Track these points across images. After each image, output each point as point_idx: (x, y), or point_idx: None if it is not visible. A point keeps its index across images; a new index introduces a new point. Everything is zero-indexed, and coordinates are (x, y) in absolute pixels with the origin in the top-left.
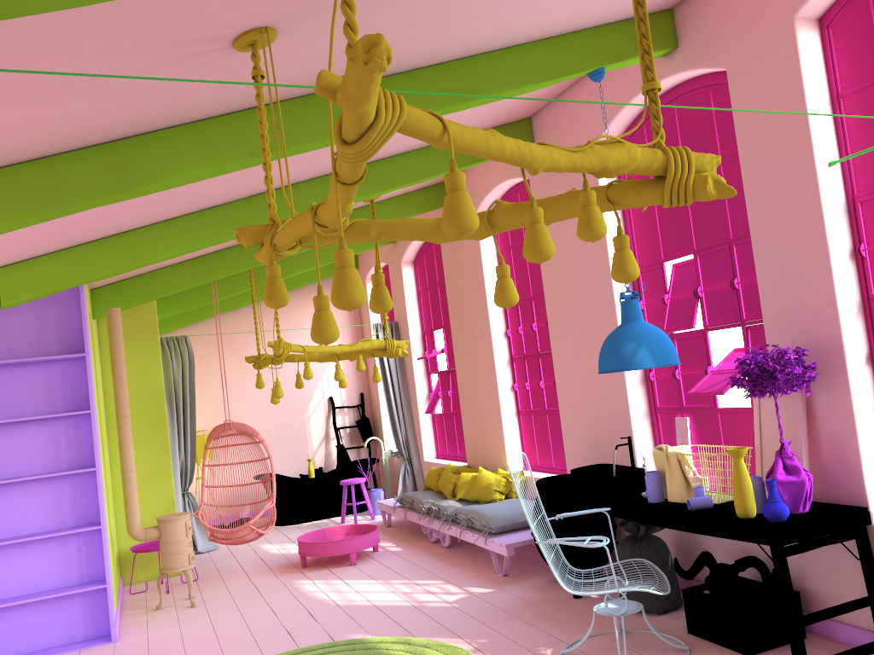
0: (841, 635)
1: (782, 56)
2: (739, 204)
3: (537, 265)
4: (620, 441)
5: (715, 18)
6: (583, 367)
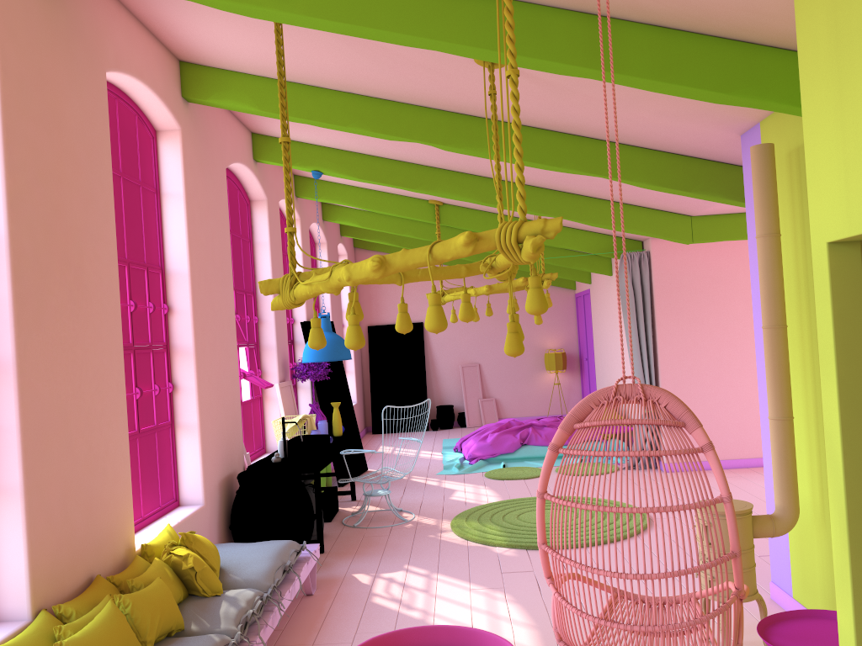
0: None
1: (278, 216)
2: (246, 271)
3: (136, 222)
4: (237, 436)
5: (265, 168)
6: (218, 365)
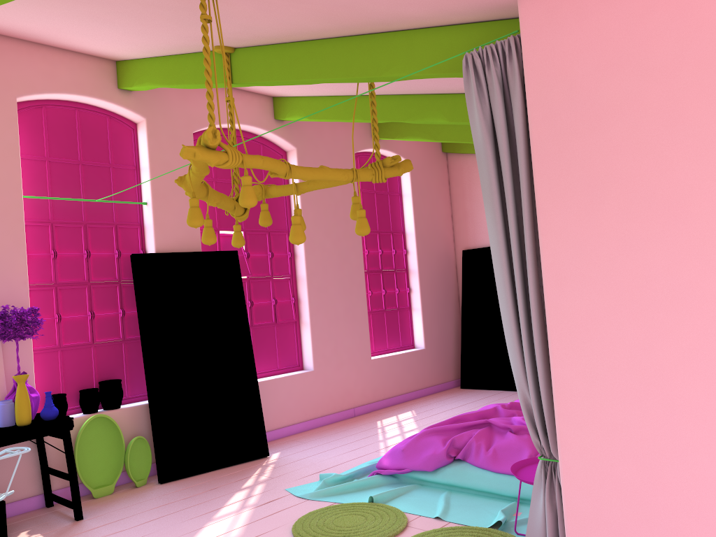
0: (9, 512)
1: (5, 116)
2: None
3: None
4: None
5: None
6: None
